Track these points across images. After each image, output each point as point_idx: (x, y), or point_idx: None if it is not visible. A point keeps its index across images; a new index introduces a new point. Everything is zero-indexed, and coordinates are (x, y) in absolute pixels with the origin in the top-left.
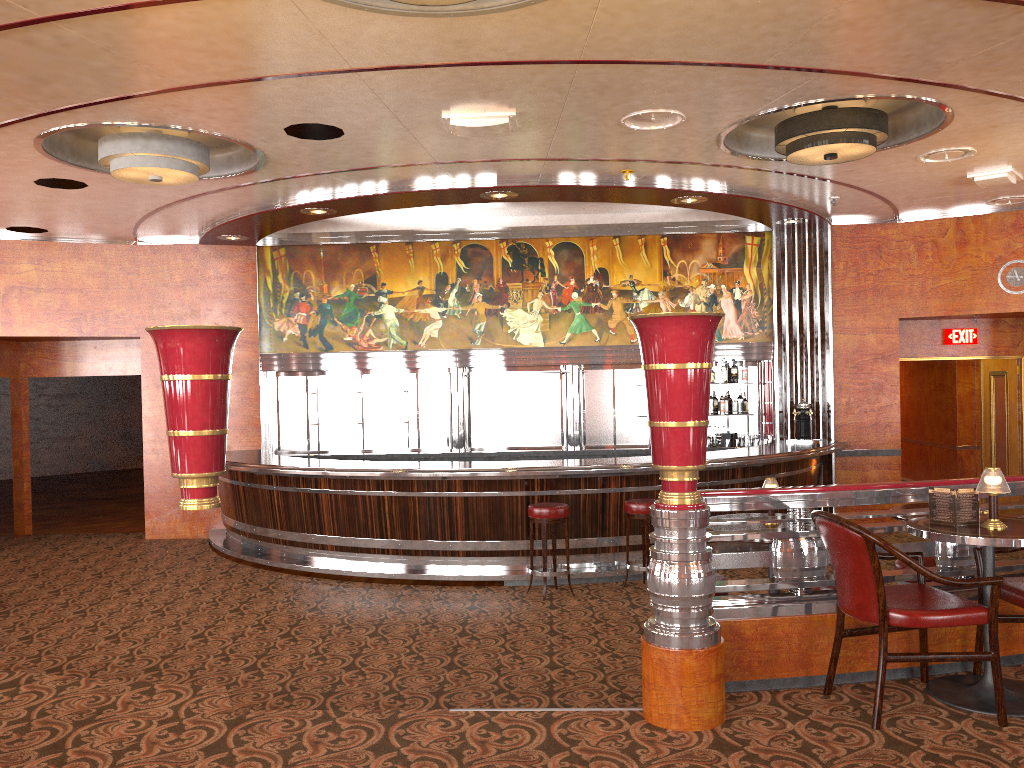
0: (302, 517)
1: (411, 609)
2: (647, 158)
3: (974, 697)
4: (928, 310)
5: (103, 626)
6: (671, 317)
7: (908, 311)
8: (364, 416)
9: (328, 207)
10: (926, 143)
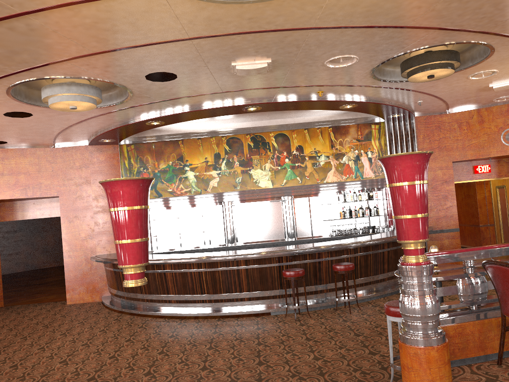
0: (157, 286)
1: (225, 332)
2: (332, 84)
3: None
4: (467, 156)
5: (56, 355)
6: (407, 155)
7: (456, 157)
8: (180, 230)
9: (161, 120)
10: (475, 68)
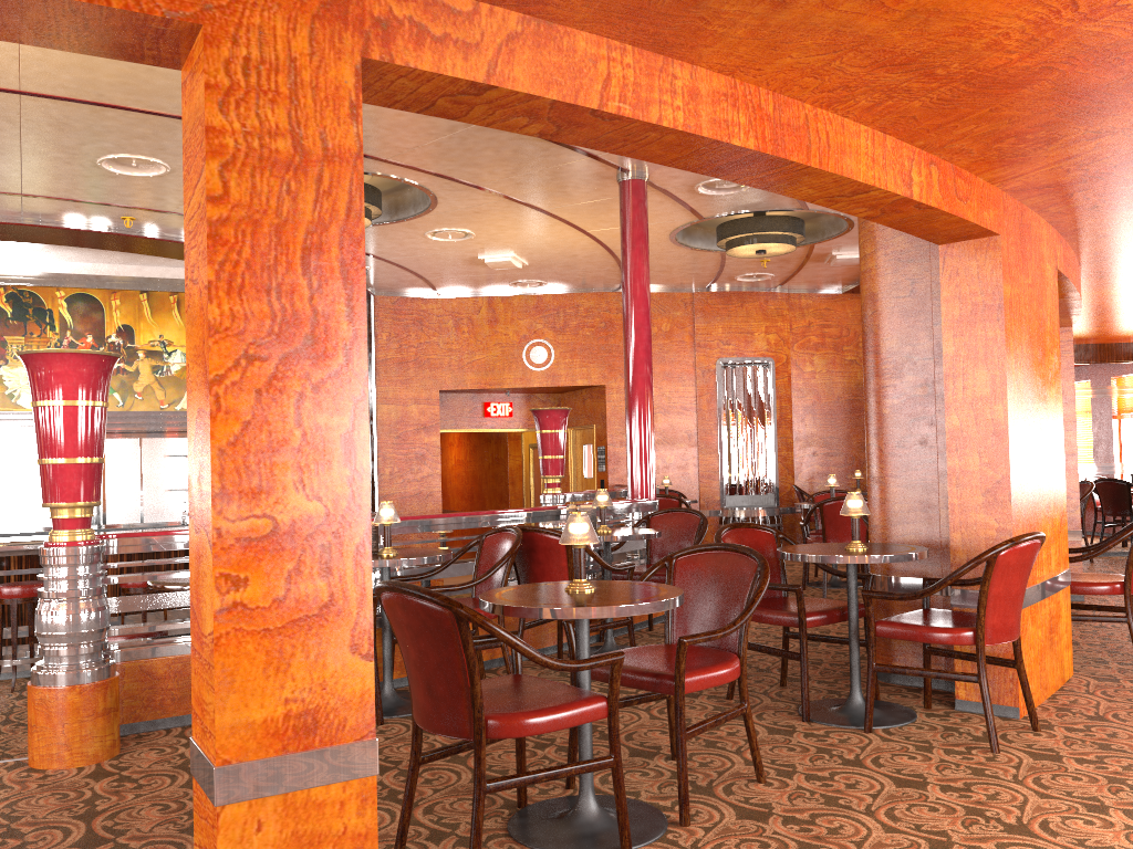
0: None
1: None
2: (146, 206)
3: None
4: (465, 383)
5: None
6: (55, 354)
7: (448, 383)
8: None
9: None
10: (426, 221)
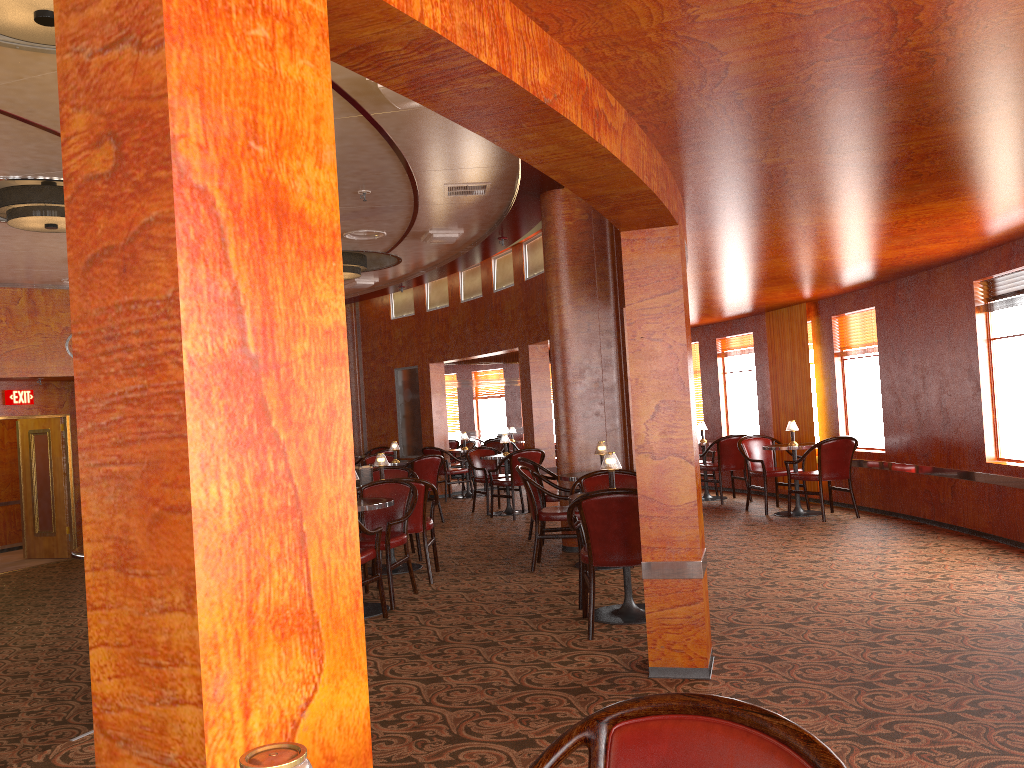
0: None
1: None
2: None
3: None
4: (5, 371)
5: None
6: None
7: None
8: None
9: None
10: None
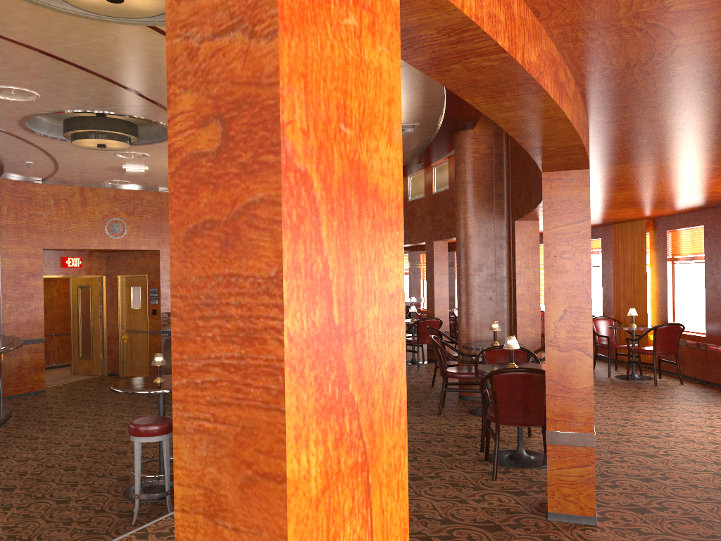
0: None
1: None
2: None
3: None
4: (63, 244)
5: None
6: None
7: (50, 244)
8: None
9: None
10: (135, 148)
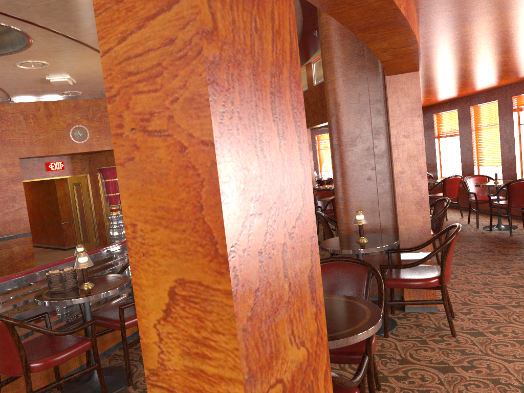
0: None
1: None
2: None
3: (90, 389)
4: (36, 153)
5: None
6: None
7: (24, 153)
8: None
9: None
10: (19, 56)
